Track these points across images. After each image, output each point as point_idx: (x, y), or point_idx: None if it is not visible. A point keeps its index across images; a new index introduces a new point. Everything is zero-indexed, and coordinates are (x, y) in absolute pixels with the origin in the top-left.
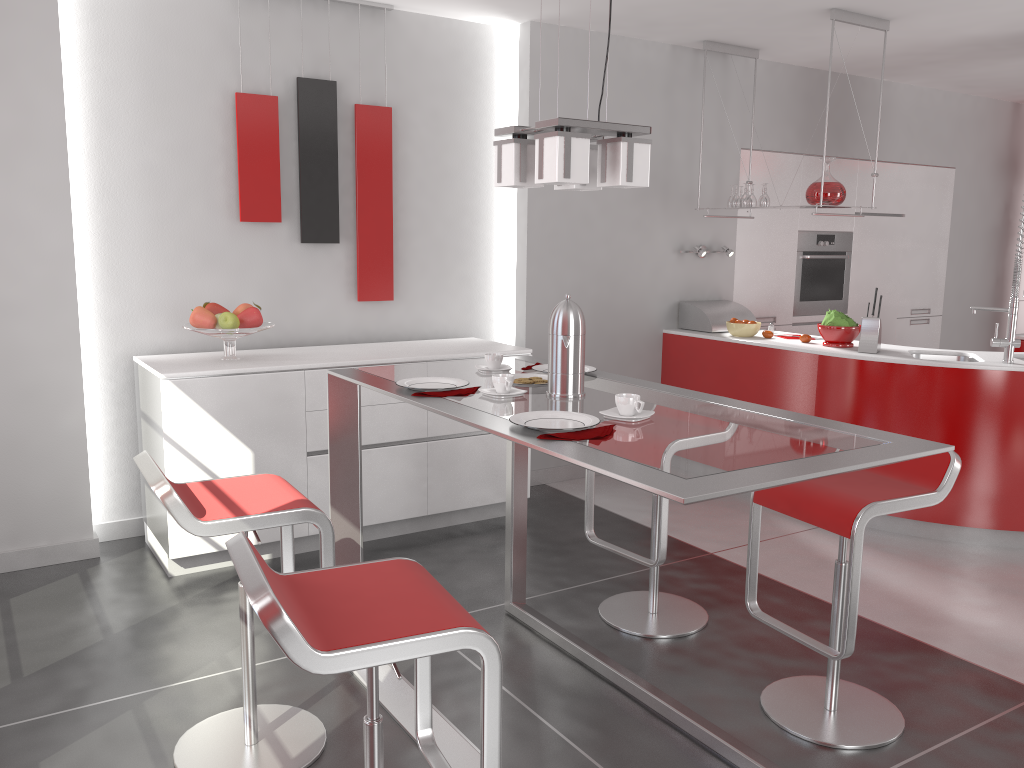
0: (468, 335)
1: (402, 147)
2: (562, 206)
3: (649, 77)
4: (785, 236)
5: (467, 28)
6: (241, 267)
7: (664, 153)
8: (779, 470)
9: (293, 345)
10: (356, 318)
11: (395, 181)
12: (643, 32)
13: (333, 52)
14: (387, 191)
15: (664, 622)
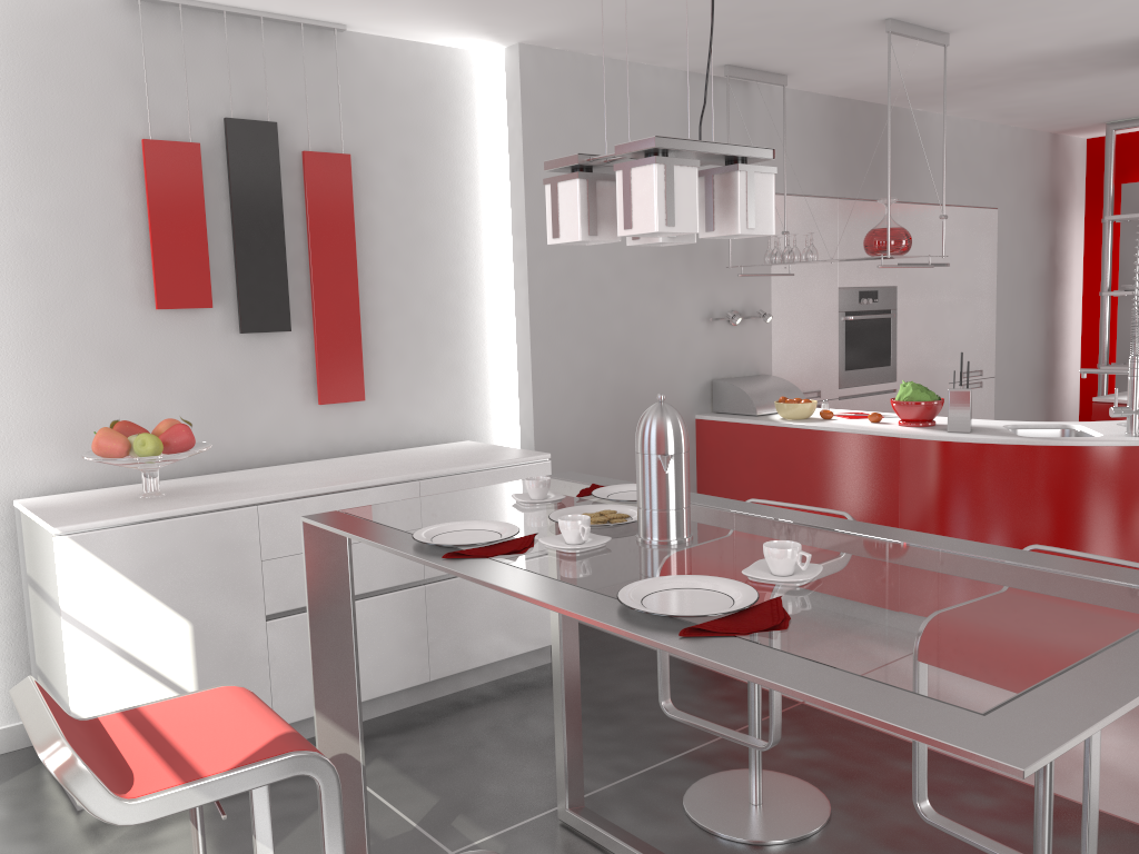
0: (461, 438)
1: (366, 204)
2: (569, 271)
3: (662, 110)
4: (825, 295)
5: (439, 54)
6: (160, 369)
7: None
8: (1108, 677)
9: (236, 467)
10: (317, 426)
11: (359, 248)
12: (655, 55)
13: (270, 85)
14: (350, 261)
15: (776, 818)
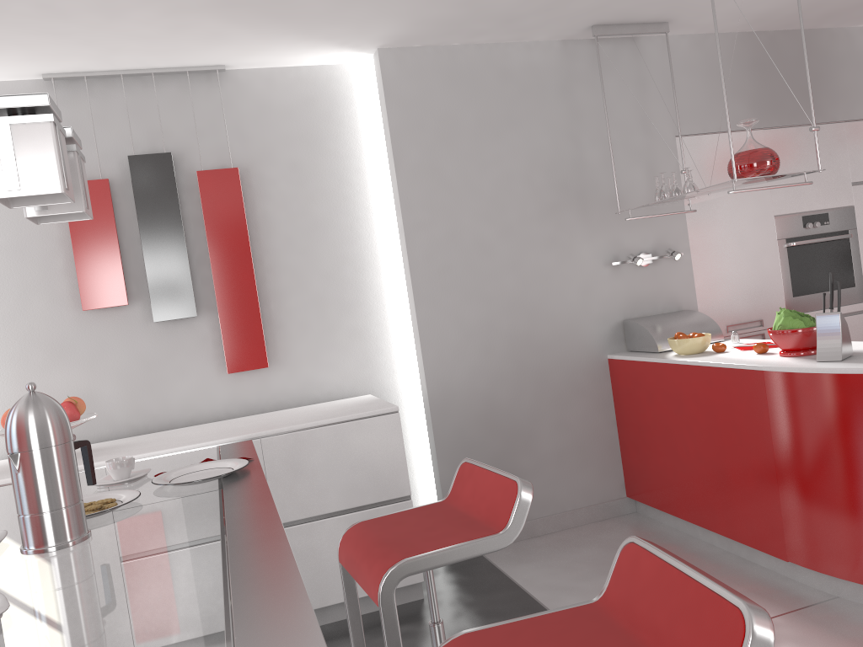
0: (369, 392)
1: (261, 206)
2: (450, 237)
3: (538, 80)
4: (757, 225)
5: (319, 72)
6: (94, 356)
7: (573, 158)
8: None
9: (163, 429)
10: (232, 391)
11: (257, 242)
12: (512, 32)
13: (169, 124)
14: (245, 254)
15: None
